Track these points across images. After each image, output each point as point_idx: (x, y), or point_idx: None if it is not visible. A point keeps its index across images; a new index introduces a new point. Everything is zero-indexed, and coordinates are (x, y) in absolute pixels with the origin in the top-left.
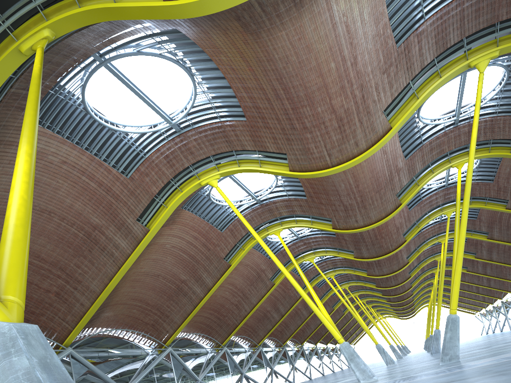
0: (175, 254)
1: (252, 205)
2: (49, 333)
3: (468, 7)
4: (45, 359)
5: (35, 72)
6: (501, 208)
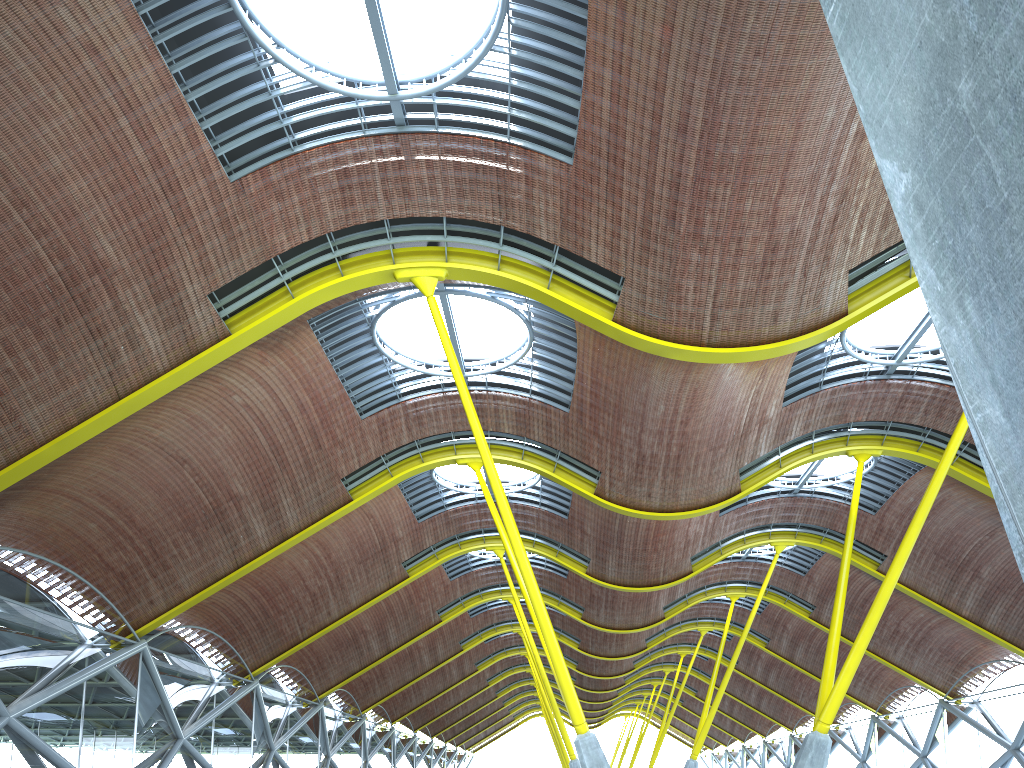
0: (244, 426)
1: (445, 387)
2: None
3: None
4: None
5: None
6: (870, 566)
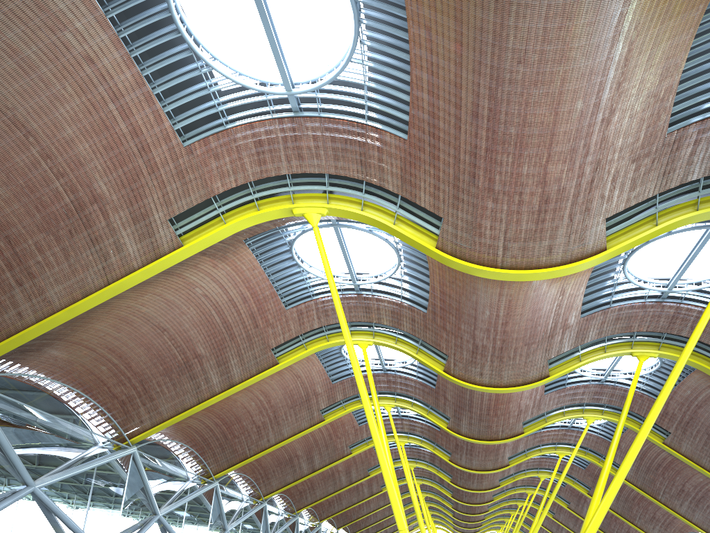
0: (204, 309)
1: (345, 291)
2: None
3: None
4: None
5: None
6: (658, 440)
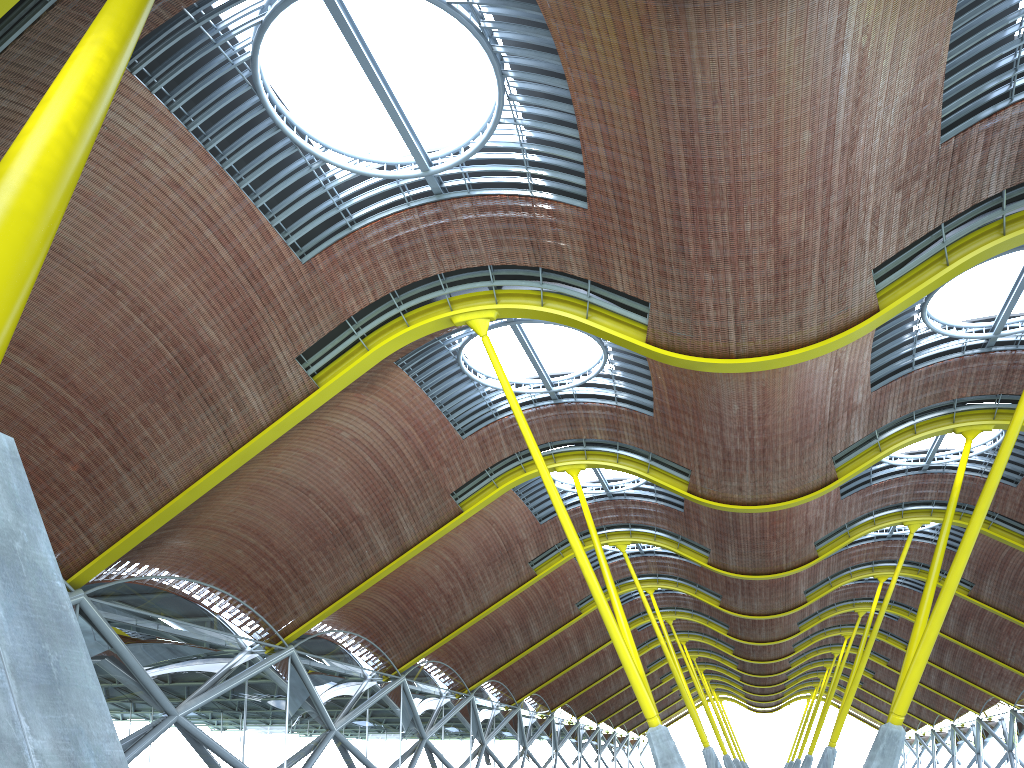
0: (356, 456)
1: (539, 401)
2: None
3: None
4: (8, 539)
5: None
6: (1017, 541)
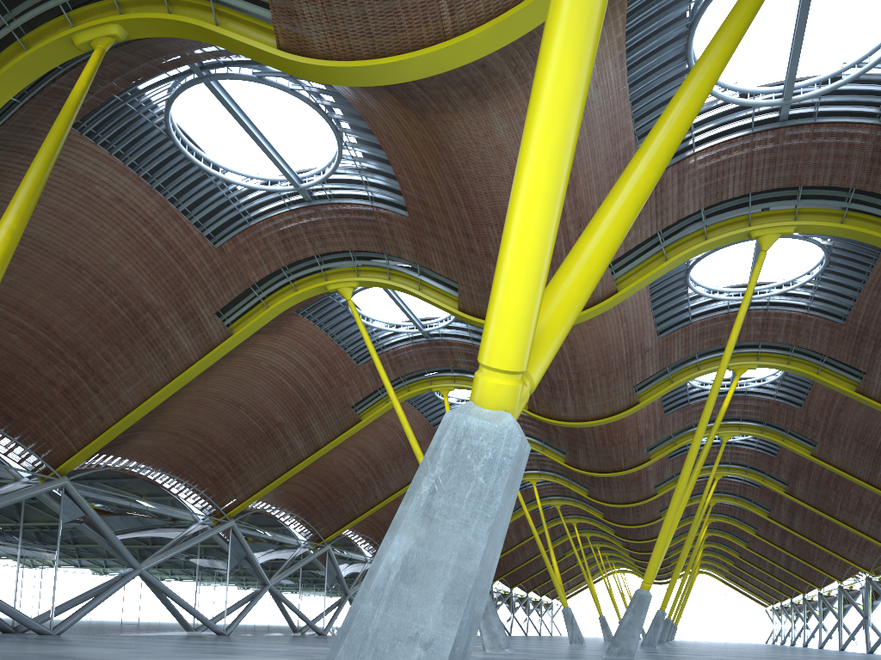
0: (275, 379)
1: (416, 338)
2: (39, 447)
3: (759, 152)
4: None
5: (73, 94)
6: (805, 451)
